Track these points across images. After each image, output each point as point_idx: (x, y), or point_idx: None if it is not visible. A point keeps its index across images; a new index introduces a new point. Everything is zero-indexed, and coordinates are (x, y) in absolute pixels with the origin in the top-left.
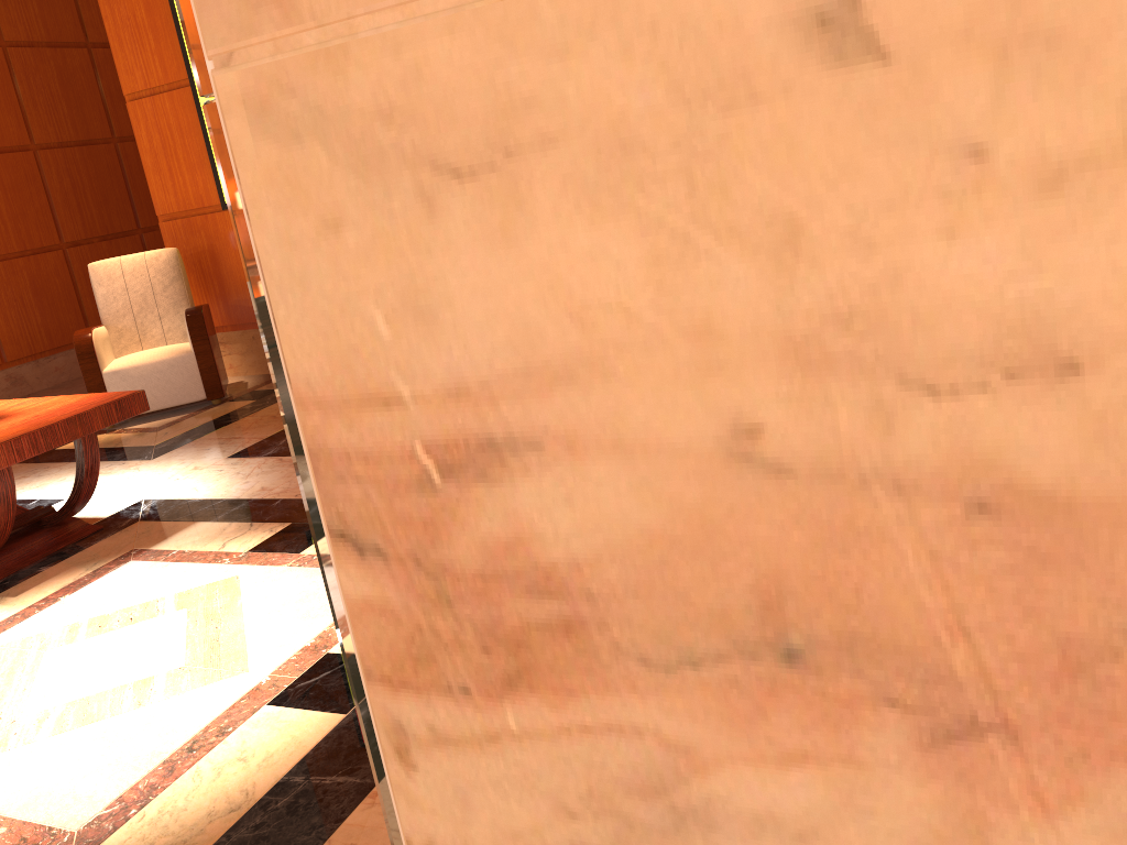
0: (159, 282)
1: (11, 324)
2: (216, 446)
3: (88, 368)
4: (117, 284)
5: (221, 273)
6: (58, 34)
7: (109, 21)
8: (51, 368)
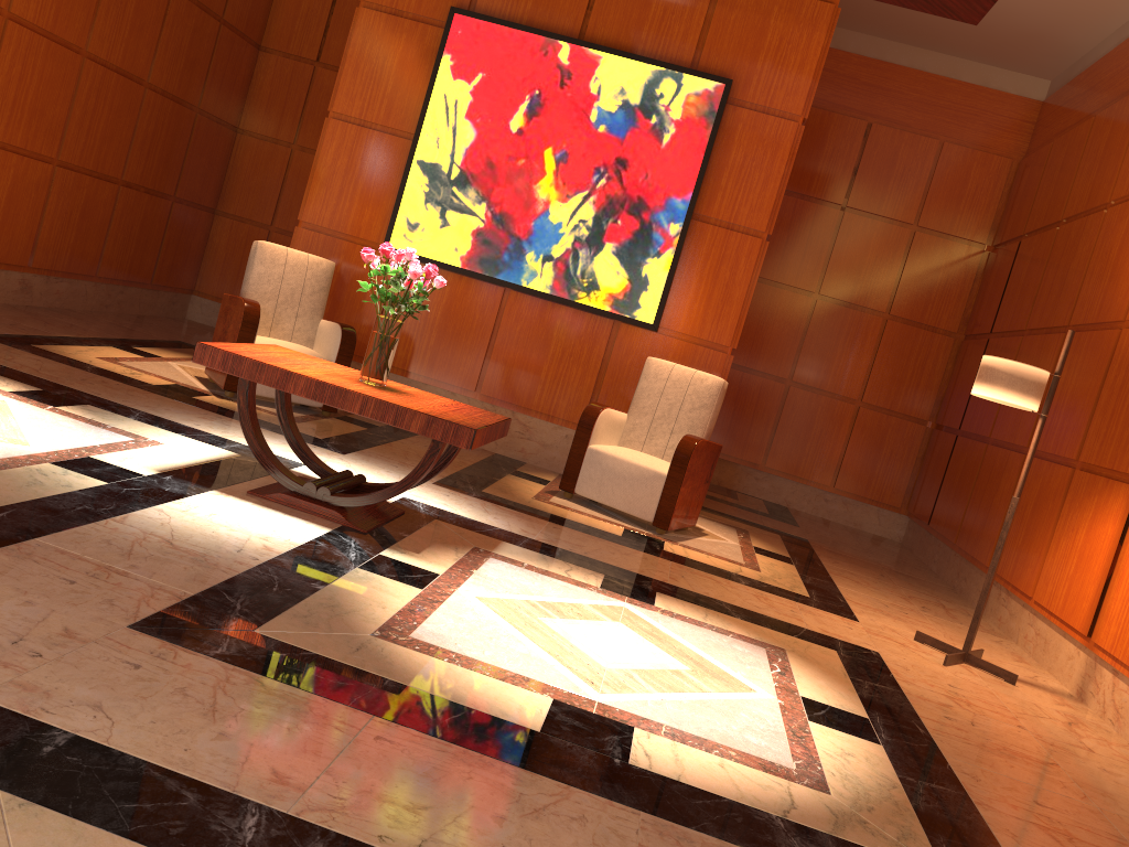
0: (310, 285)
1: (52, 233)
2: (399, 465)
3: (246, 336)
4: (276, 270)
5: (341, 298)
6: (209, 0)
7: (355, 49)
8: (54, 289)
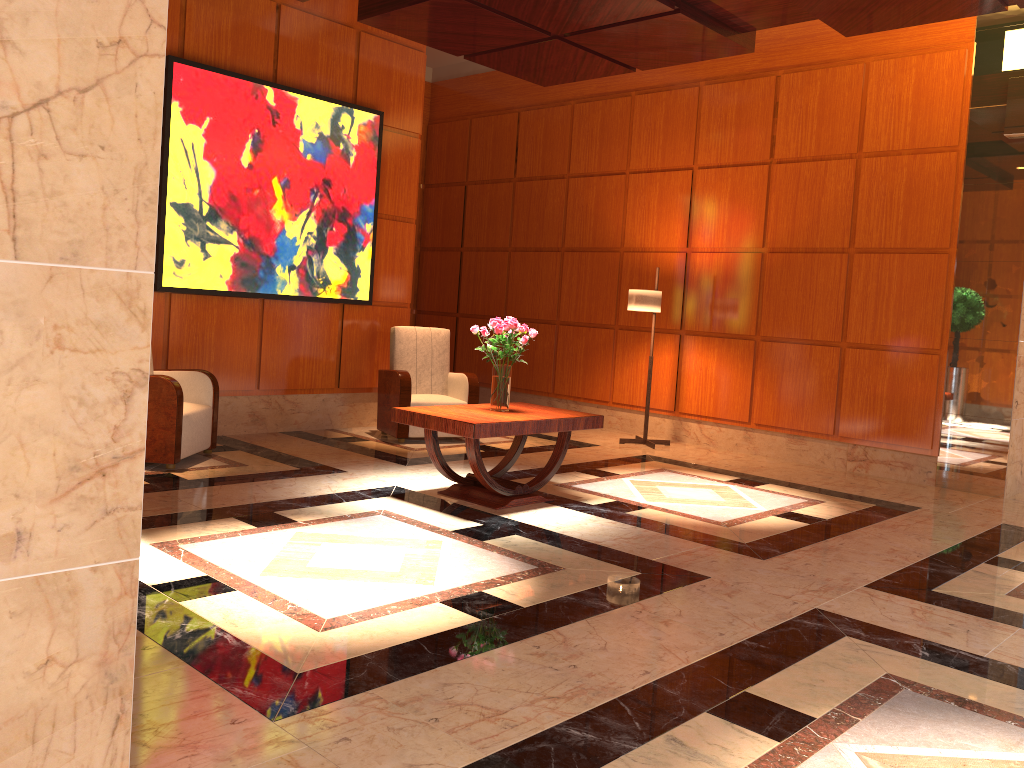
0: None
1: None
2: (363, 464)
3: (180, 409)
4: None
5: None
6: None
7: None
8: None
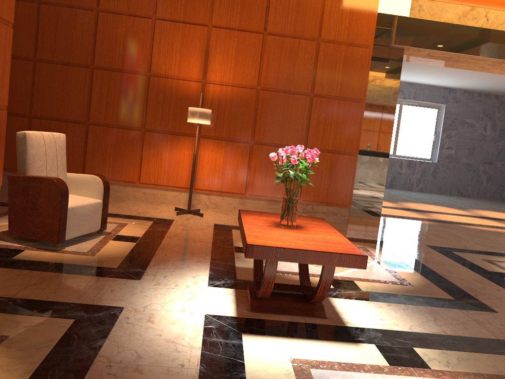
0: None
1: None
2: (106, 289)
3: None
4: None
5: None
6: None
7: None
8: None
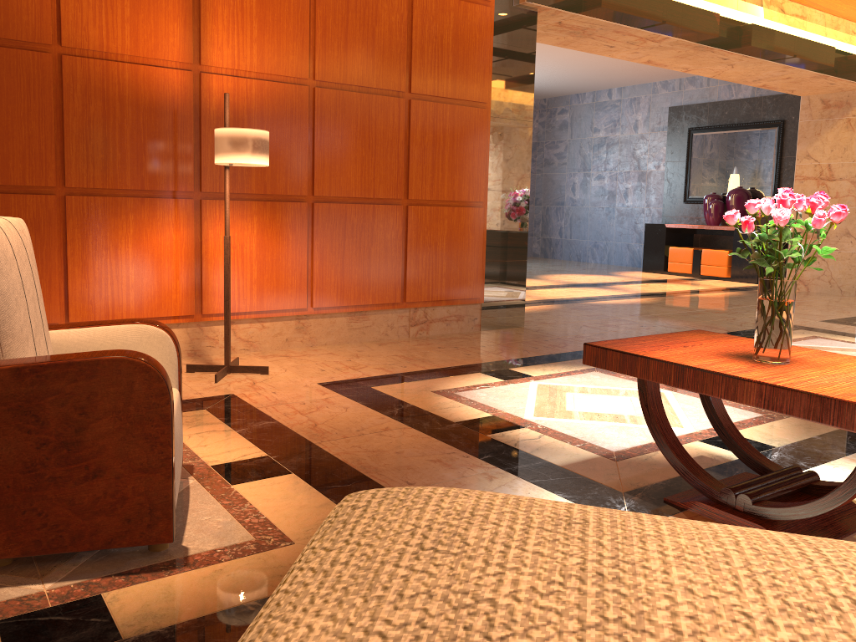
0: None
1: None
2: None
3: None
4: None
5: None
6: None
7: None
8: None
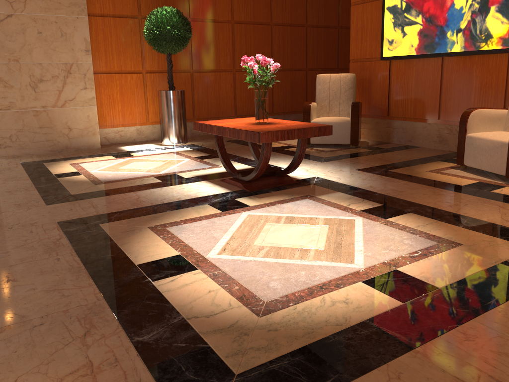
0: (343, 88)
1: (279, 97)
2: (351, 164)
3: (305, 118)
4: (326, 85)
5: (371, 90)
6: None
7: None
8: (288, 119)
